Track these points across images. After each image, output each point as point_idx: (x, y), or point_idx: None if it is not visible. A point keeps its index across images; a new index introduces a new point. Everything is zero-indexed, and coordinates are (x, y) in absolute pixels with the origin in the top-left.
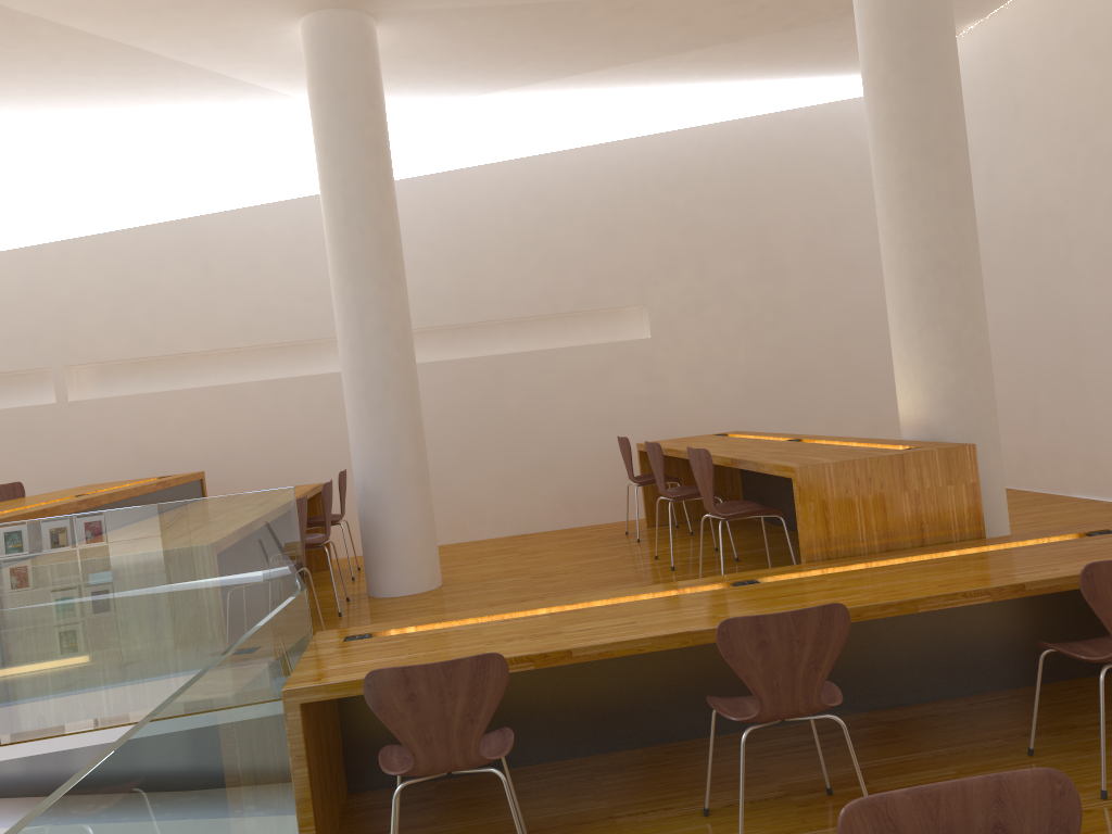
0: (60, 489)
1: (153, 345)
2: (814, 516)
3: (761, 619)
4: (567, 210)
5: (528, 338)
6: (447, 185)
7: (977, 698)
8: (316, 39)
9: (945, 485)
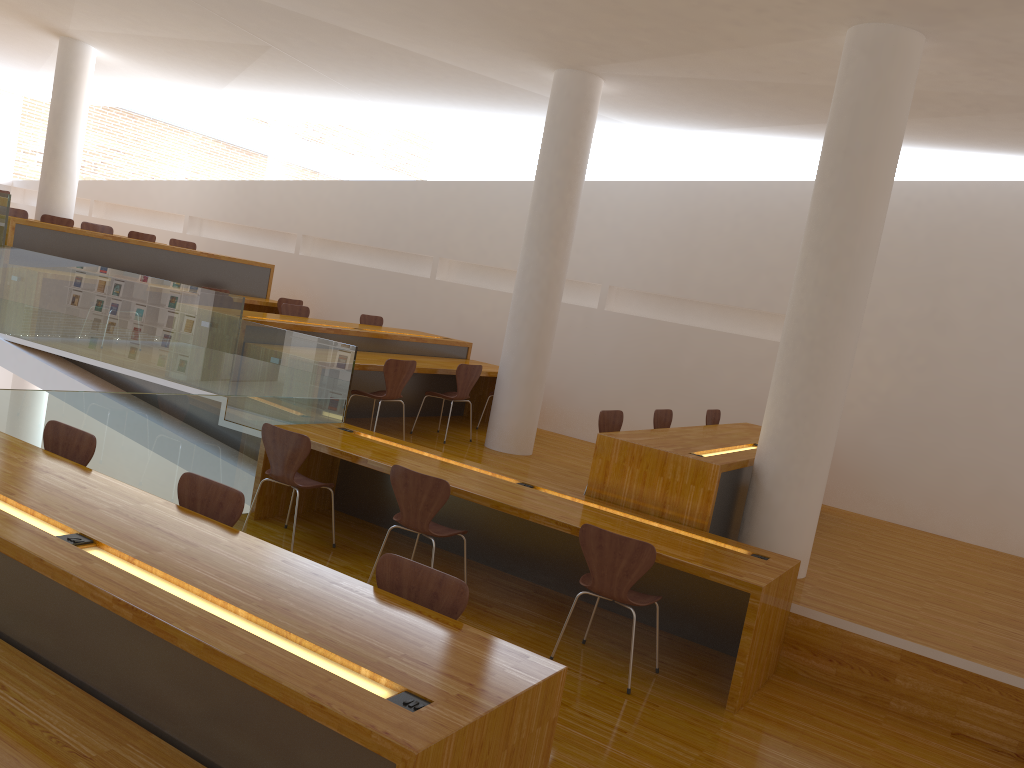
0: (417, 329)
1: (485, 258)
2: (599, 468)
3: (407, 471)
4: (775, 228)
5: (722, 320)
6: (692, 191)
7: (650, 629)
8: (554, 87)
9: (689, 484)
